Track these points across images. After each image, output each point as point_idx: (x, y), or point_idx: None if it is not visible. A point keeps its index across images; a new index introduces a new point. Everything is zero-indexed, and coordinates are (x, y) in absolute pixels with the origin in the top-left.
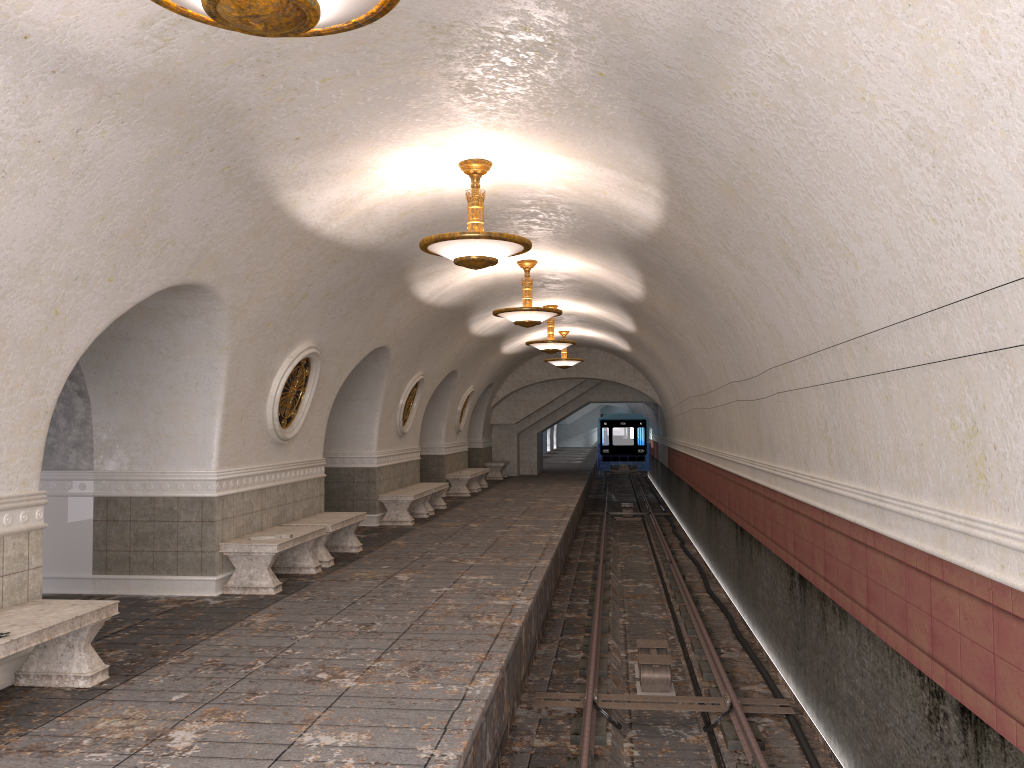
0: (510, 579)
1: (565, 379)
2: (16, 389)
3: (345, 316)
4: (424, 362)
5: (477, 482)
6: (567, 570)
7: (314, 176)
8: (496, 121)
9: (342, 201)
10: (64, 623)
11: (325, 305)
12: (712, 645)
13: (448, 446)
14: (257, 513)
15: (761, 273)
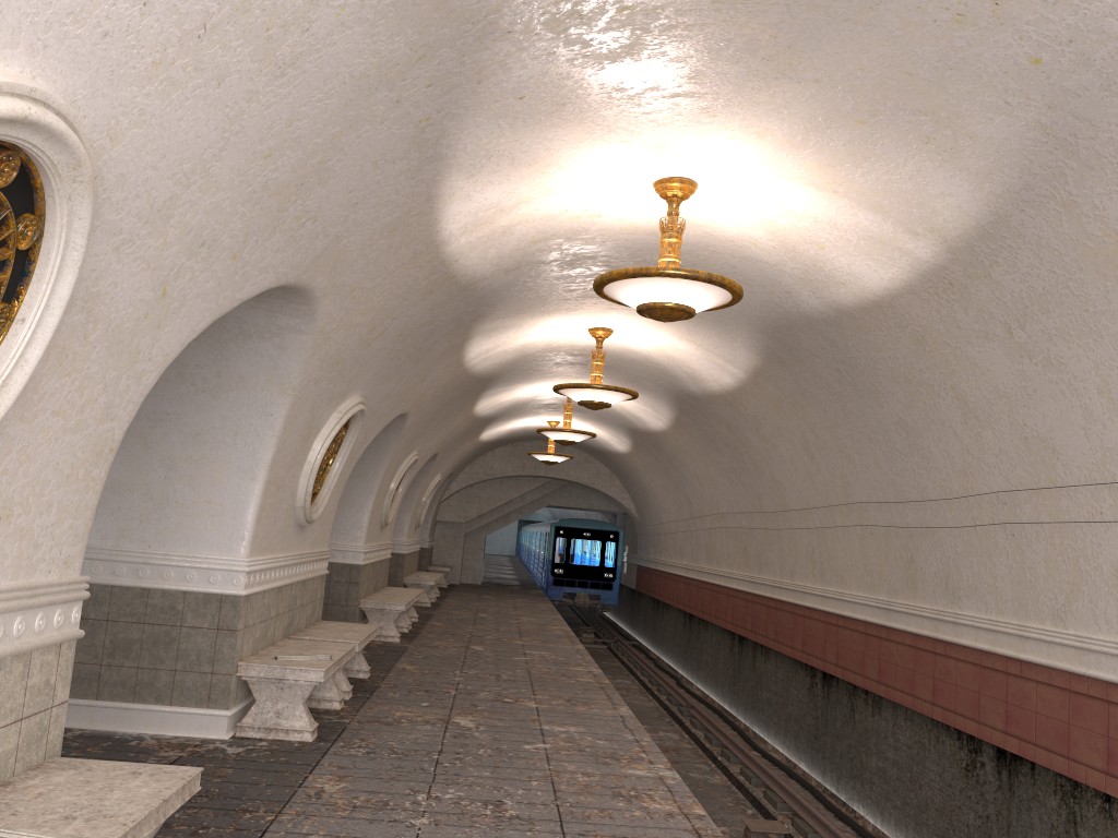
0: (610, 734)
1: (529, 477)
2: (87, 407)
3: (398, 368)
4: (423, 439)
5: (433, 589)
6: None
7: (495, 162)
8: (768, 124)
9: (493, 208)
10: (150, 814)
11: (391, 349)
12: (842, 832)
13: (409, 543)
14: (272, 620)
15: (1074, 369)
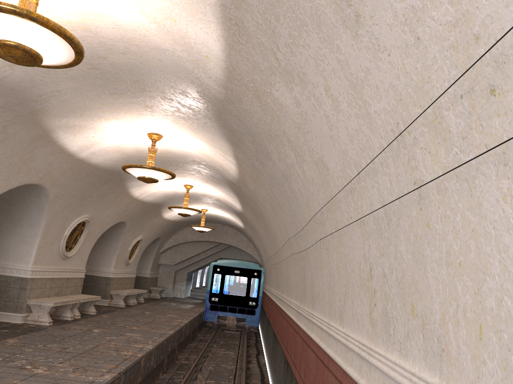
0: None
1: (207, 242)
2: None
3: None
4: (90, 208)
5: (135, 298)
6: (169, 369)
7: None
8: None
9: None
10: None
11: None
12: None
13: (116, 272)
14: None
15: (310, 76)
